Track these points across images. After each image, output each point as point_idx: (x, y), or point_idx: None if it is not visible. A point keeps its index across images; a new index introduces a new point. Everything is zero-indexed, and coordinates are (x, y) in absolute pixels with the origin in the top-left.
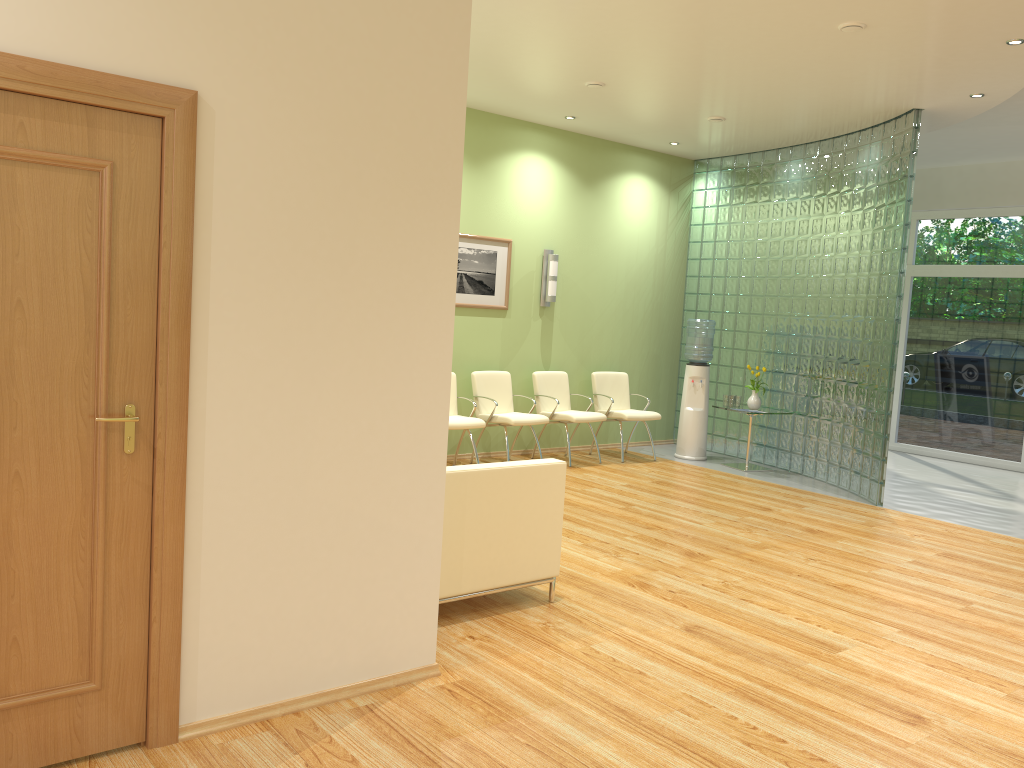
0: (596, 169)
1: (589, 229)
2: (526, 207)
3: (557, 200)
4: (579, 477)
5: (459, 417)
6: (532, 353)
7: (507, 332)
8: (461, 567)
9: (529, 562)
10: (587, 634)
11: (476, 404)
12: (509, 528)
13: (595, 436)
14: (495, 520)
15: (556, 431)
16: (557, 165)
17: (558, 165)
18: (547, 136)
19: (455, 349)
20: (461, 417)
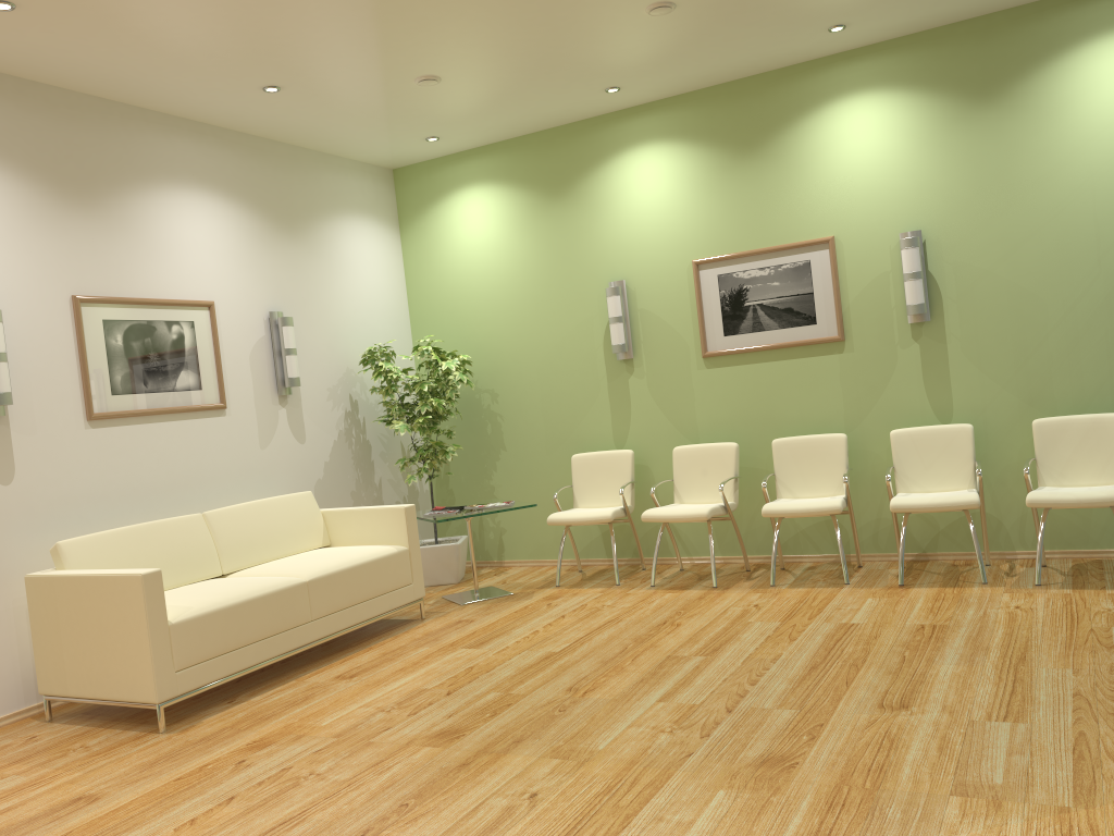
0: (1001, 65)
1: (1004, 172)
2: (854, 180)
3: (917, 148)
4: (835, 603)
5: (708, 505)
6: (909, 399)
7: (851, 373)
8: (64, 669)
9: (122, 680)
10: (51, 766)
11: (775, 485)
12: (98, 639)
13: (976, 535)
14: (84, 628)
15: (988, 524)
16: (907, 94)
17: (909, 93)
18: (877, 59)
19: (762, 409)
20: (709, 505)
